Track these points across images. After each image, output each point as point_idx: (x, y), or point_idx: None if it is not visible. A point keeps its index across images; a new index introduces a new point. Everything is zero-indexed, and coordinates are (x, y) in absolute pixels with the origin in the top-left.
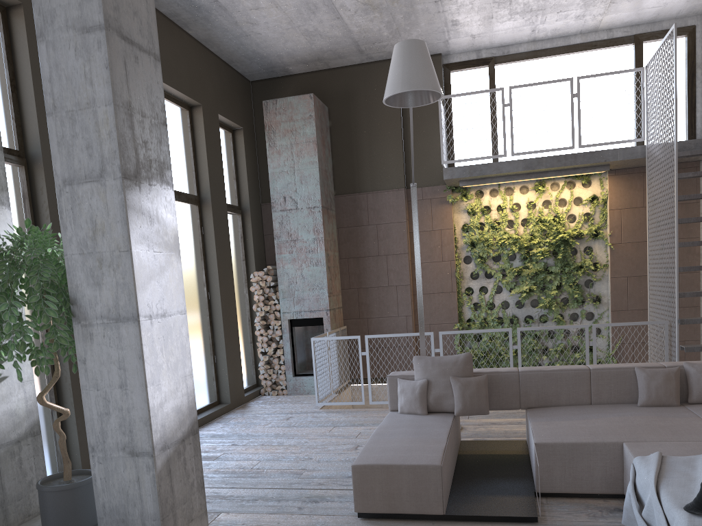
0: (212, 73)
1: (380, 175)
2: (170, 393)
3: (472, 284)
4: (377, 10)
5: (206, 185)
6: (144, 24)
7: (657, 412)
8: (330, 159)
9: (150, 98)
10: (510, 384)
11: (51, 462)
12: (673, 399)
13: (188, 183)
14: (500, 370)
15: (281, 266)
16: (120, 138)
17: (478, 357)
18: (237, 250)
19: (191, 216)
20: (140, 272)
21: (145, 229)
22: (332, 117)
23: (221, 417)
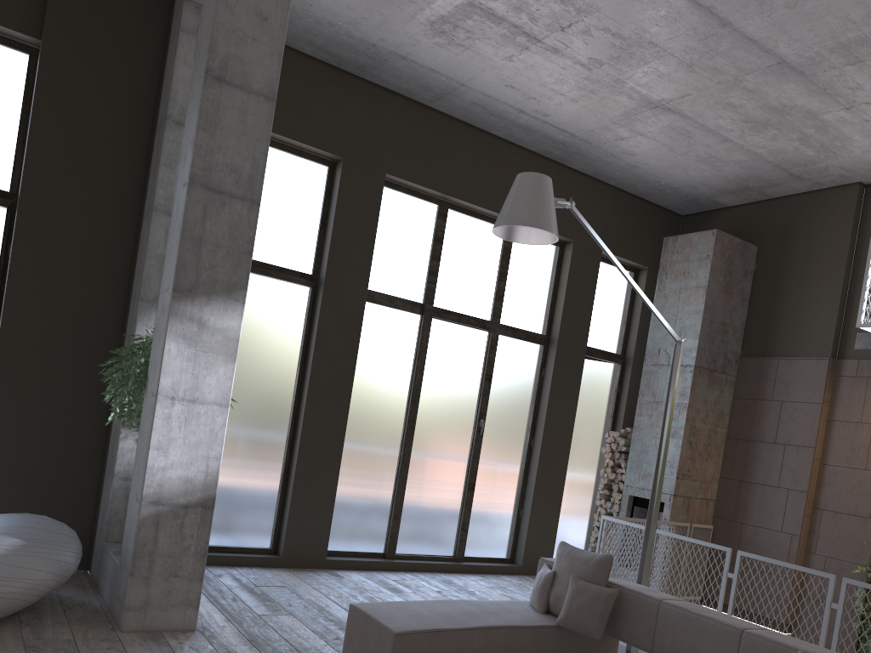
0: (605, 208)
1: (801, 336)
2: (180, 463)
3: None
4: (770, 127)
5: (557, 325)
6: (244, 178)
7: None
8: (741, 310)
9: (233, 233)
10: (647, 614)
11: (264, 535)
12: None
13: (536, 321)
14: (650, 593)
15: (637, 430)
16: (180, 261)
17: None
18: (605, 403)
19: (530, 355)
20: (171, 362)
21: (190, 331)
22: (760, 258)
23: (495, 574)
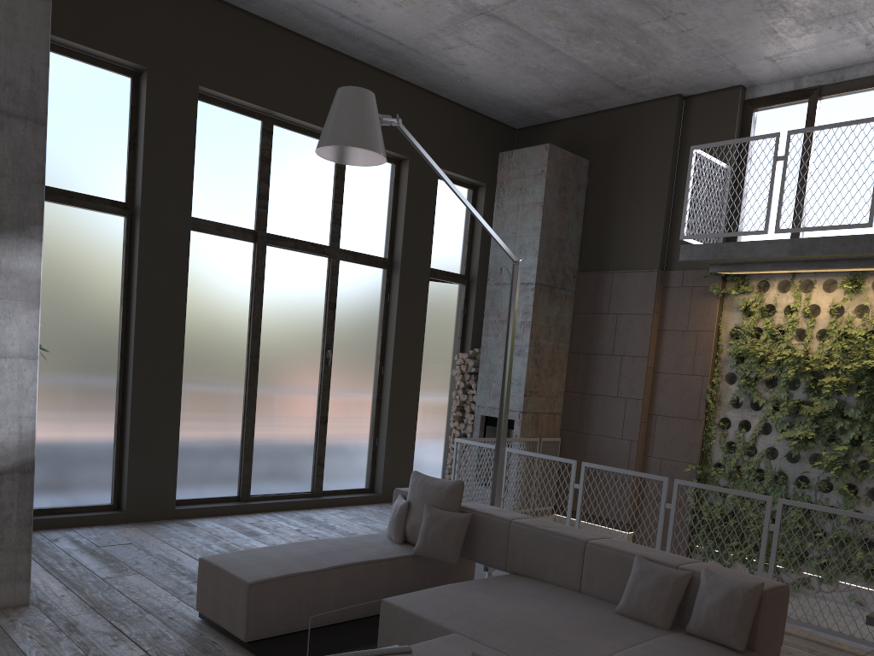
0: (439, 122)
1: (632, 250)
2: None
3: (731, 414)
4: (594, 37)
5: (399, 247)
6: (23, 93)
7: (604, 624)
8: (577, 225)
9: (17, 159)
10: (499, 535)
11: (103, 491)
12: (658, 617)
13: (378, 244)
14: (501, 514)
15: (484, 351)
16: None
17: (717, 520)
18: (452, 325)
19: (374, 280)
20: None
21: None
22: (592, 172)
23: (356, 505)
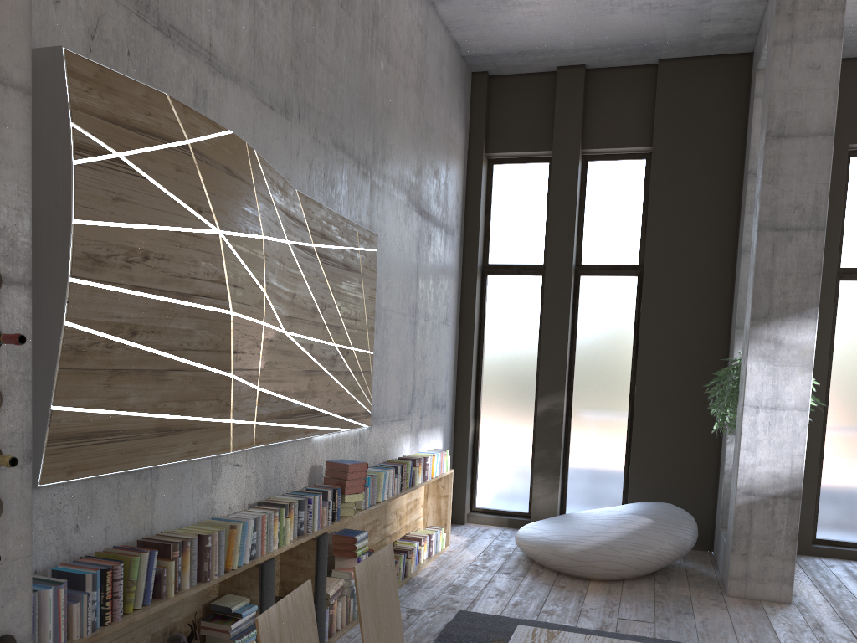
0: None
1: None
2: (767, 461)
3: None
4: None
5: None
6: (807, 211)
7: None
8: None
9: (800, 260)
10: None
11: None
12: None
13: None
14: None
15: None
16: (754, 295)
17: None
18: None
19: None
20: (753, 378)
21: (767, 350)
22: None
23: None
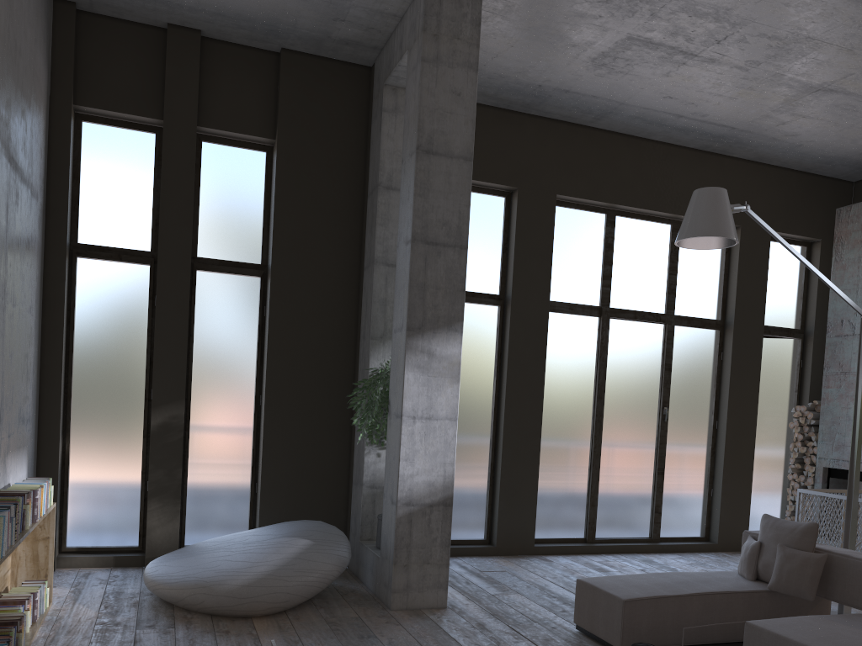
0: (770, 189)
1: None
2: (423, 470)
3: None
4: None
5: (731, 309)
6: (453, 229)
7: None
8: None
9: (448, 275)
10: (858, 575)
11: (478, 528)
12: None
13: (710, 308)
14: (859, 555)
15: (825, 402)
16: (410, 305)
17: None
18: (788, 379)
19: (707, 341)
20: (410, 388)
21: (422, 361)
22: None
23: (692, 552)
